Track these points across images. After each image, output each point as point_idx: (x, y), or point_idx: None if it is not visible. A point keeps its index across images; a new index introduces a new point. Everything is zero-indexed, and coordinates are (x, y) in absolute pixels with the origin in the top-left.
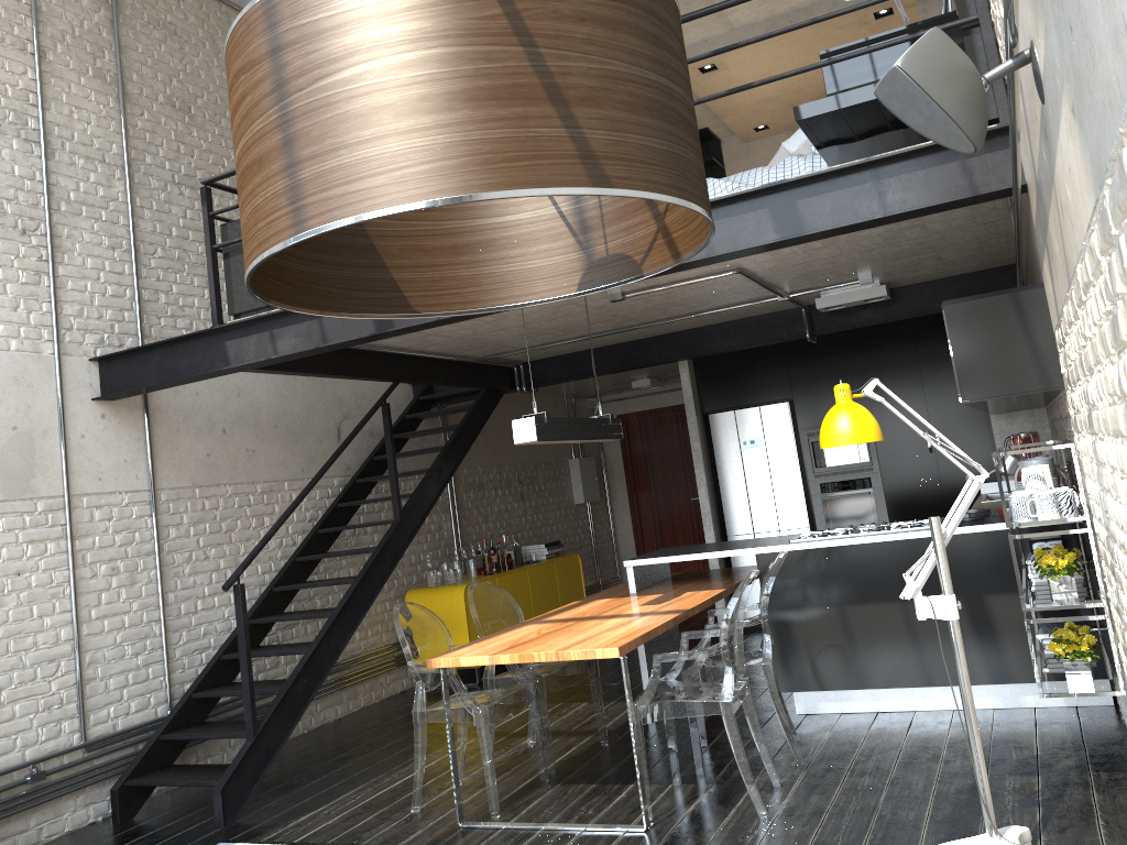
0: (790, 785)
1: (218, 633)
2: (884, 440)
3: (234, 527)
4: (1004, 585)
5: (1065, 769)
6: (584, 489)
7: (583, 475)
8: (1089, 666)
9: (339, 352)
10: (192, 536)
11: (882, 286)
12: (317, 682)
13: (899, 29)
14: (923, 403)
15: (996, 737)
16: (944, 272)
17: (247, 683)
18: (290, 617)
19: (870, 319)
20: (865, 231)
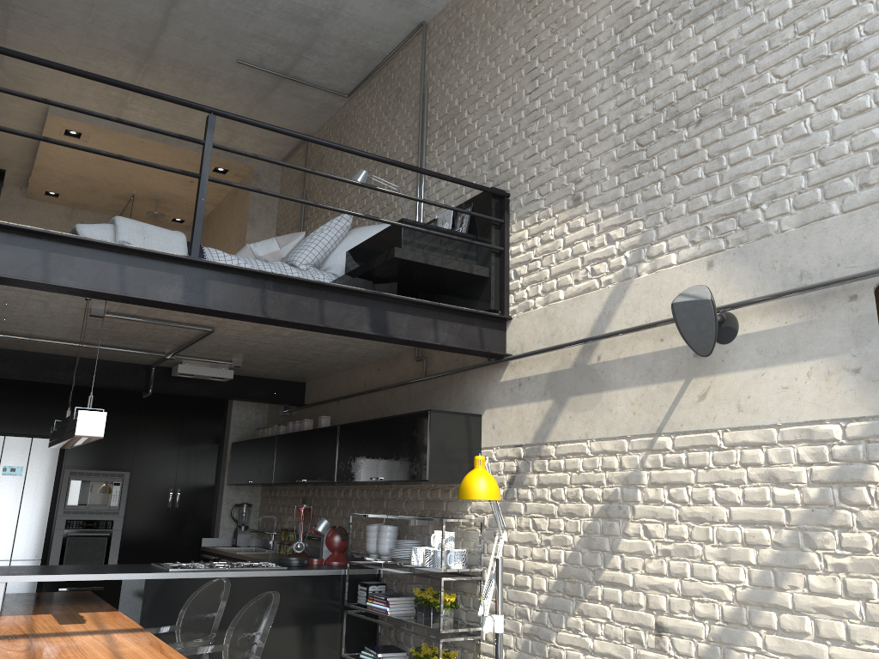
0: None
1: None
2: (136, 490)
3: None
4: (328, 617)
5: None
6: None
7: None
8: None
9: None
10: None
11: (231, 371)
12: None
13: (448, 230)
14: (176, 465)
15: None
16: (268, 374)
17: None
18: None
19: (198, 391)
20: (324, 337)
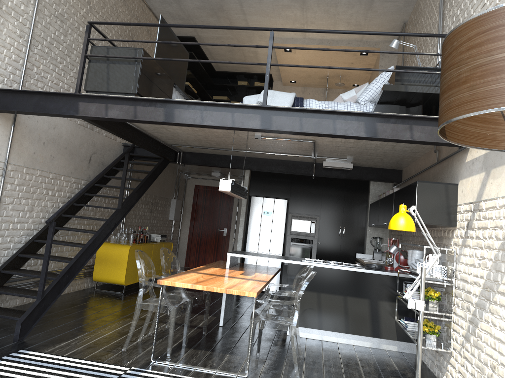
0: (301, 366)
1: (15, 242)
2: (322, 226)
3: (36, 192)
4: (387, 298)
5: (411, 377)
6: (175, 214)
7: (176, 208)
8: (436, 338)
9: (120, 123)
10: (16, 191)
11: (351, 164)
12: (71, 278)
13: (430, 67)
14: (342, 215)
15: (377, 359)
16: (375, 165)
17: (44, 272)
18: (59, 243)
19: (339, 175)
20: (374, 141)
